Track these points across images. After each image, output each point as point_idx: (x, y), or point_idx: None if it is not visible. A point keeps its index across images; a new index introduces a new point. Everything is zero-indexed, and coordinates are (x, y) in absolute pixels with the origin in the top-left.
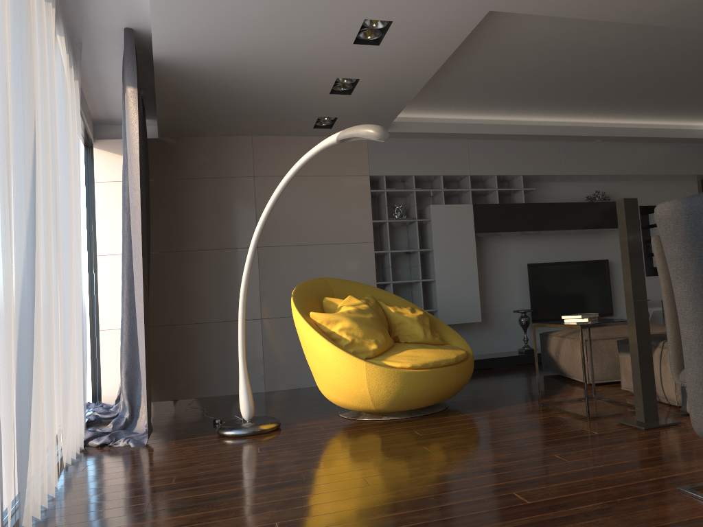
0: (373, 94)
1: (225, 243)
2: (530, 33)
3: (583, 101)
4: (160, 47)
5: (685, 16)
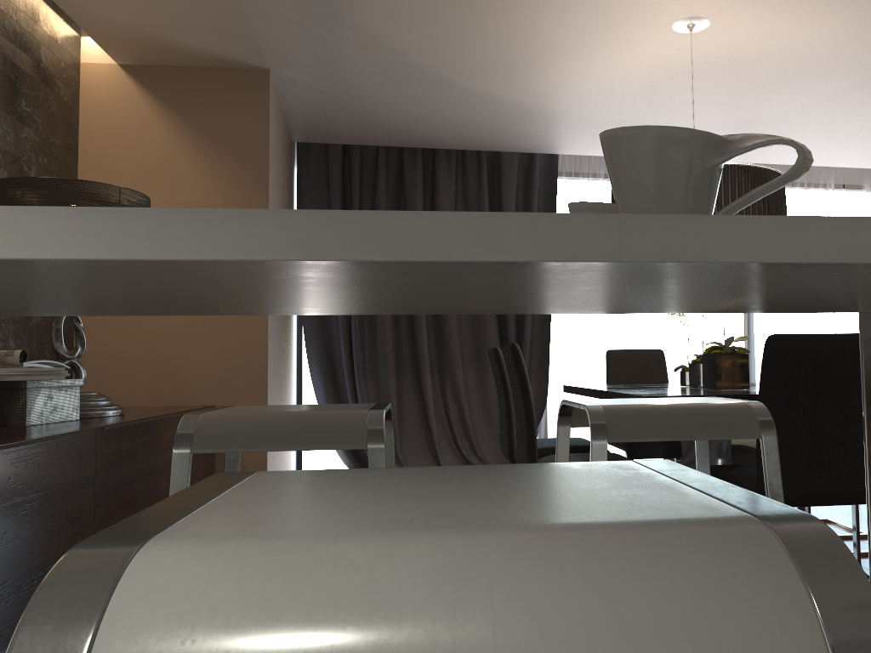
0: None
1: None
2: None
3: None
4: None
5: None
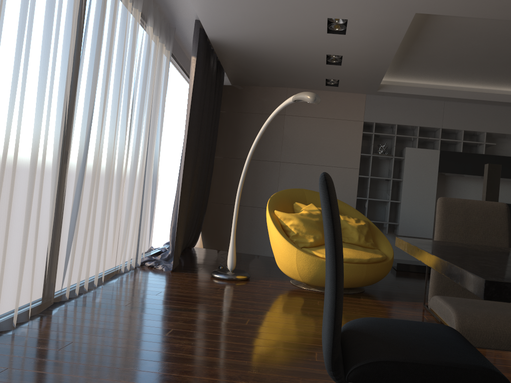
0: (357, 66)
1: (261, 156)
2: (469, 27)
3: None
4: (210, 32)
5: None
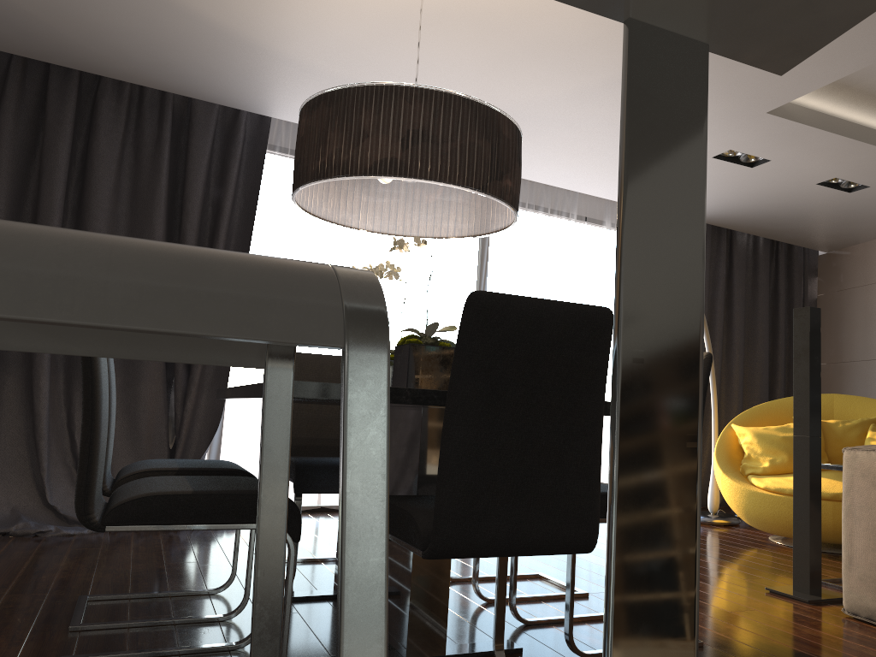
0: None
1: (870, 353)
2: None
3: None
4: None
5: None
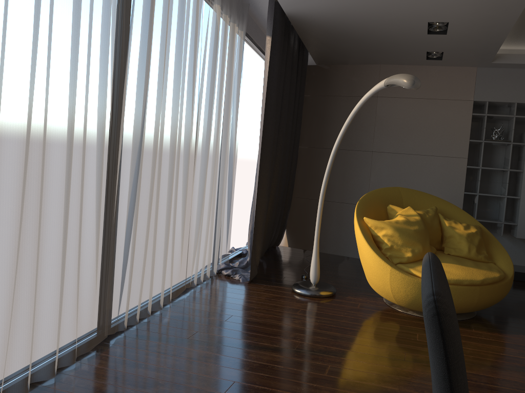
0: (467, 33)
1: (350, 146)
2: None
3: None
4: (286, 6)
5: None
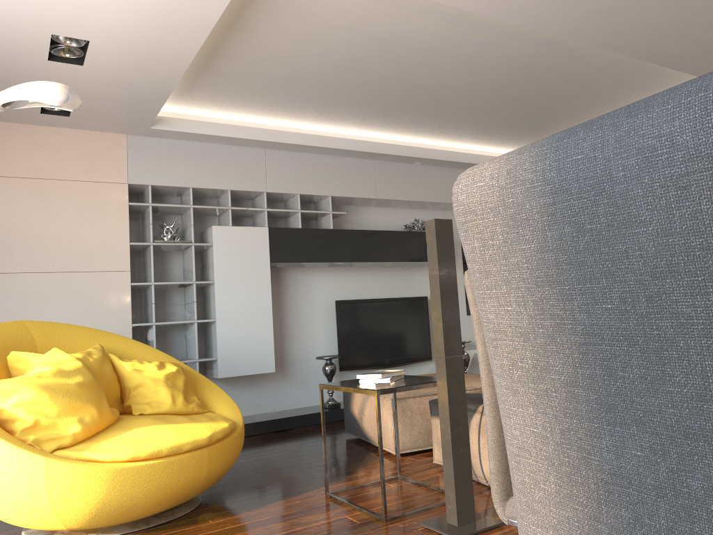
0: (118, 68)
1: None
2: (329, 10)
3: (401, 114)
4: None
5: (511, 6)
